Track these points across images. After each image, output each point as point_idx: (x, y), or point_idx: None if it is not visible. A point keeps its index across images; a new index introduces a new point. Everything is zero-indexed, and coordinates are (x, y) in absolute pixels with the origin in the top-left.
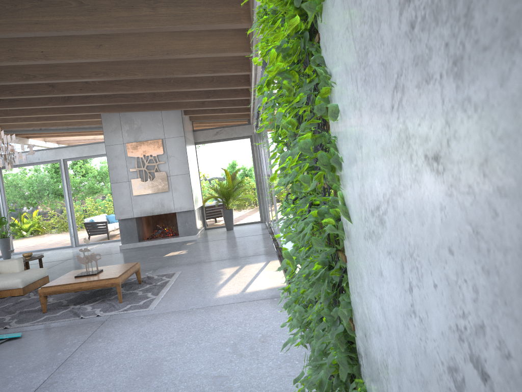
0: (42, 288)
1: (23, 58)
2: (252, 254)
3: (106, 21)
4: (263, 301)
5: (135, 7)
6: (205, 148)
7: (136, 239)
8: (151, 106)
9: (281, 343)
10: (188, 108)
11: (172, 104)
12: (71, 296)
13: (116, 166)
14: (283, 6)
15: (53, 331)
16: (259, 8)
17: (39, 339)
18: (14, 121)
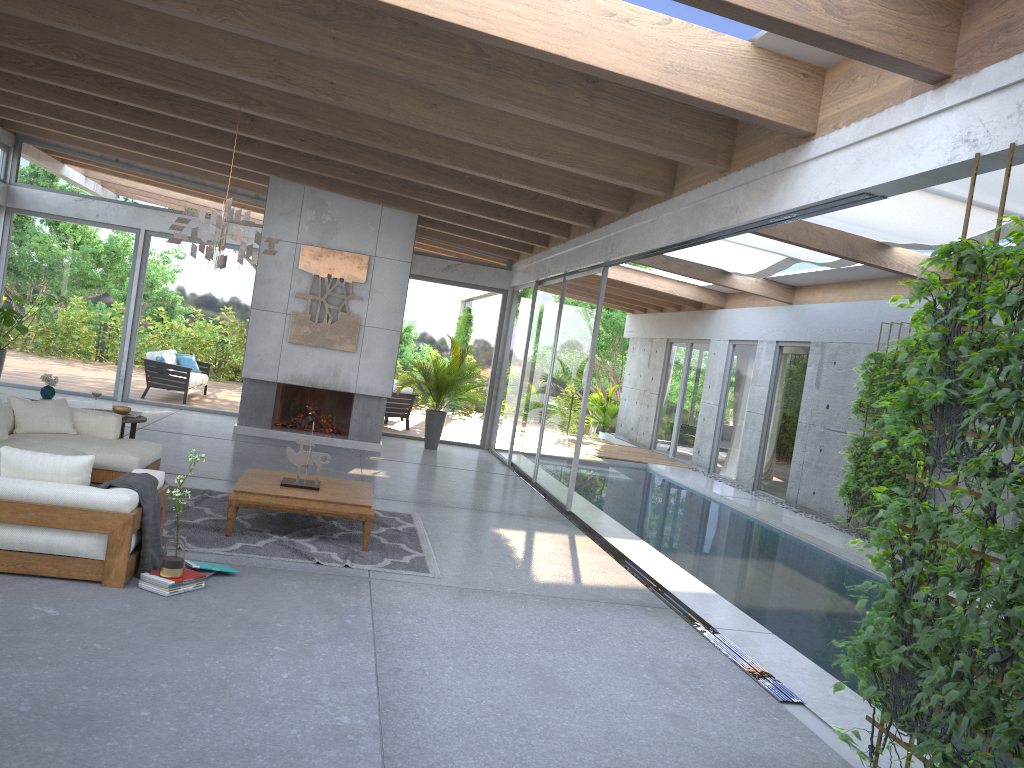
0: (238, 493)
1: (295, 83)
2: (526, 512)
3: (511, 93)
4: (632, 608)
5: (563, 86)
6: (419, 289)
7: (268, 422)
8: (376, 194)
9: (725, 685)
10: (441, 218)
11: (414, 203)
12: (248, 515)
13: (272, 279)
14: None
15: (286, 576)
16: (955, 248)
17: (277, 586)
18: (91, 137)
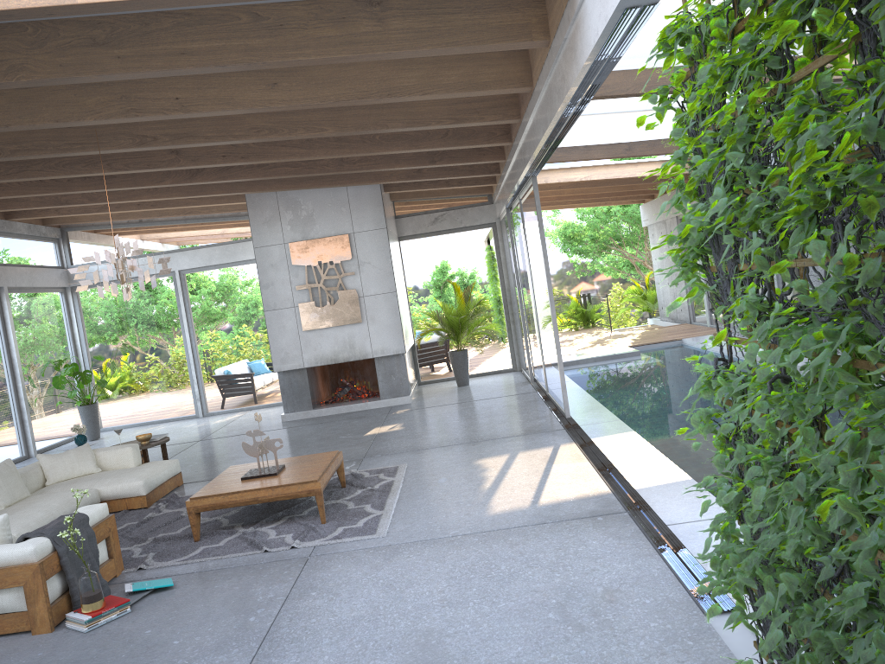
0: (193, 500)
1: (146, 110)
2: (522, 431)
3: (299, 46)
4: (580, 523)
5: (348, 19)
6: (416, 247)
7: (309, 403)
8: (332, 179)
9: (645, 605)
10: (395, 180)
11: (367, 175)
12: (232, 511)
13: (274, 281)
14: (832, 46)
15: (224, 576)
16: (668, 31)
17: (206, 591)
18: (101, 210)
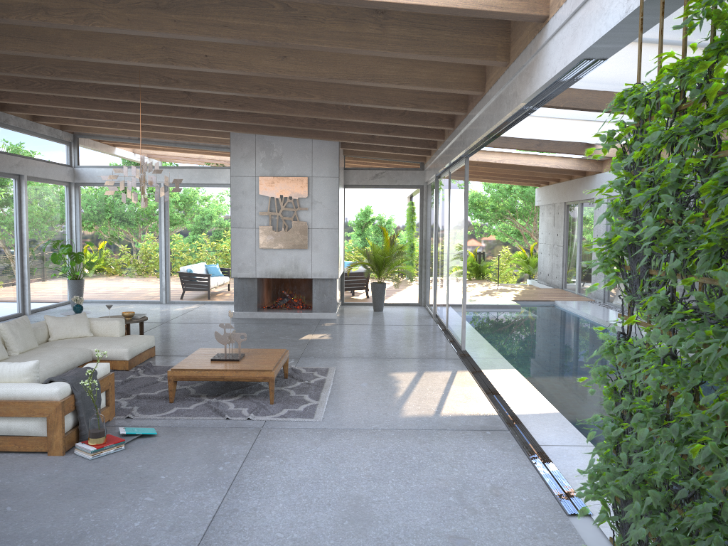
0: (173, 371)
1: (180, 61)
2: (427, 355)
3: (316, 35)
4: (473, 434)
5: (357, 21)
6: (357, 195)
7: (255, 306)
8: (302, 131)
9: (522, 502)
10: (352, 141)
11: (331, 133)
12: (198, 383)
13: (242, 205)
14: None
15: (196, 433)
16: (625, 94)
17: (182, 442)
18: (111, 126)
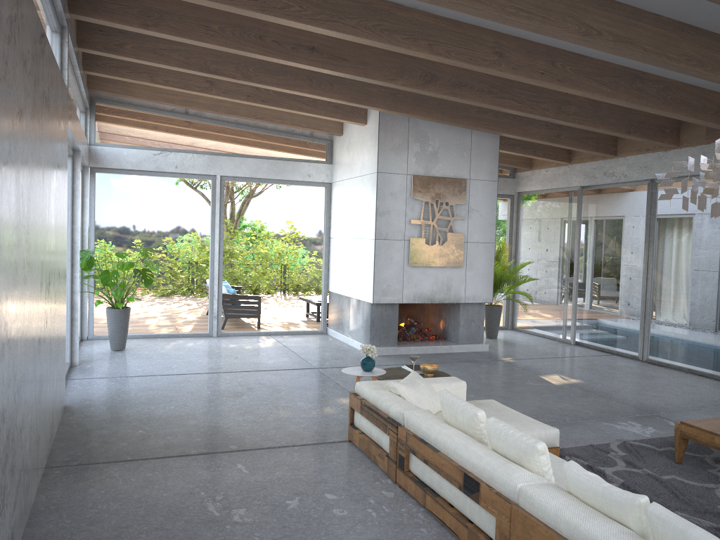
0: None
1: None
2: None
3: None
4: None
5: None
6: None
7: (395, 340)
8: (487, 123)
9: None
10: (538, 139)
11: (516, 128)
12: None
13: (390, 210)
14: None
15: None
16: None
17: None
18: (204, 91)
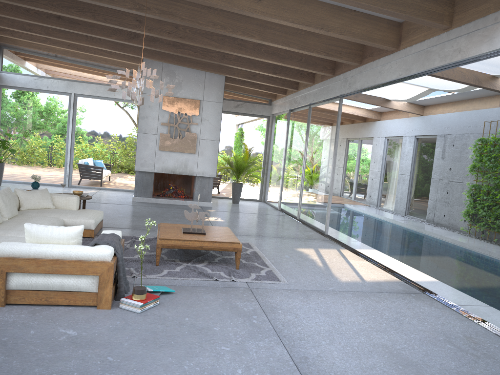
0: (162, 240)
1: None
2: (306, 237)
3: None
4: (404, 296)
5: None
6: (222, 118)
7: (150, 194)
8: (203, 65)
9: (498, 348)
10: (239, 77)
11: (224, 69)
12: (163, 250)
13: (148, 116)
14: None
15: (203, 291)
16: None
17: (200, 299)
18: (42, 42)
